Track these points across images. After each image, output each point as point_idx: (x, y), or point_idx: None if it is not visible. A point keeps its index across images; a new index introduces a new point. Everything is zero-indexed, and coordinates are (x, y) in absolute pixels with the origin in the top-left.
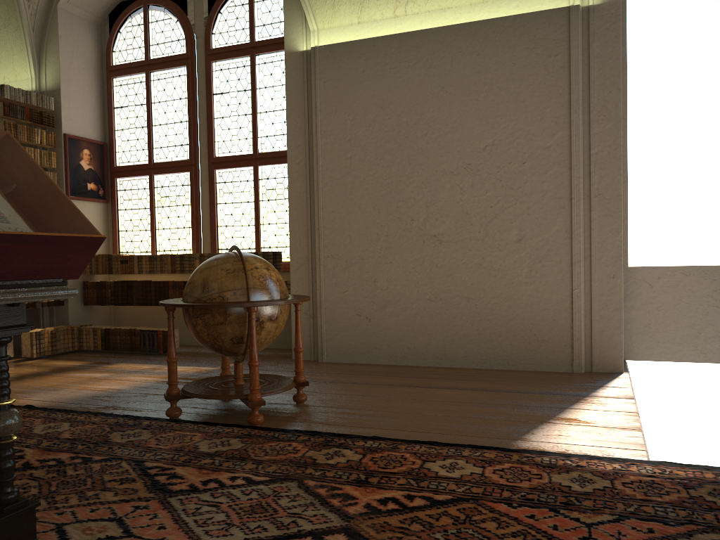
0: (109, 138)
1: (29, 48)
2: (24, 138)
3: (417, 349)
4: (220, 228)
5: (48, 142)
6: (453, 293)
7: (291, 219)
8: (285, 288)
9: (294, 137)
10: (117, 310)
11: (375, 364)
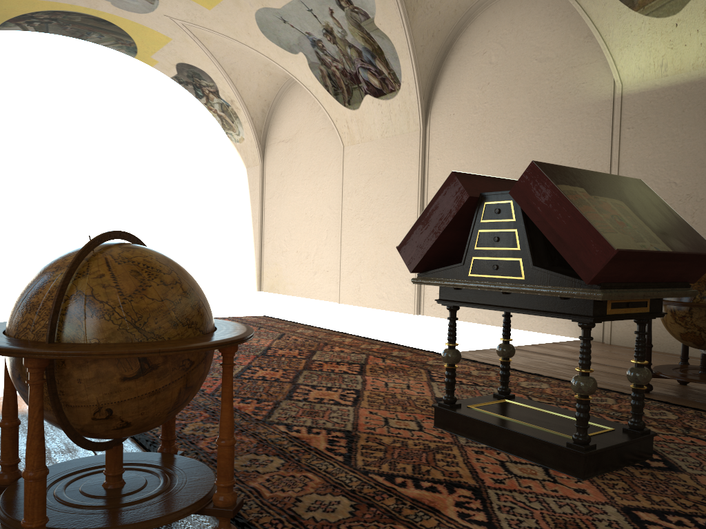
0: None
1: None
2: None
3: None
4: None
5: None
6: None
7: None
8: None
9: None
10: None
11: None
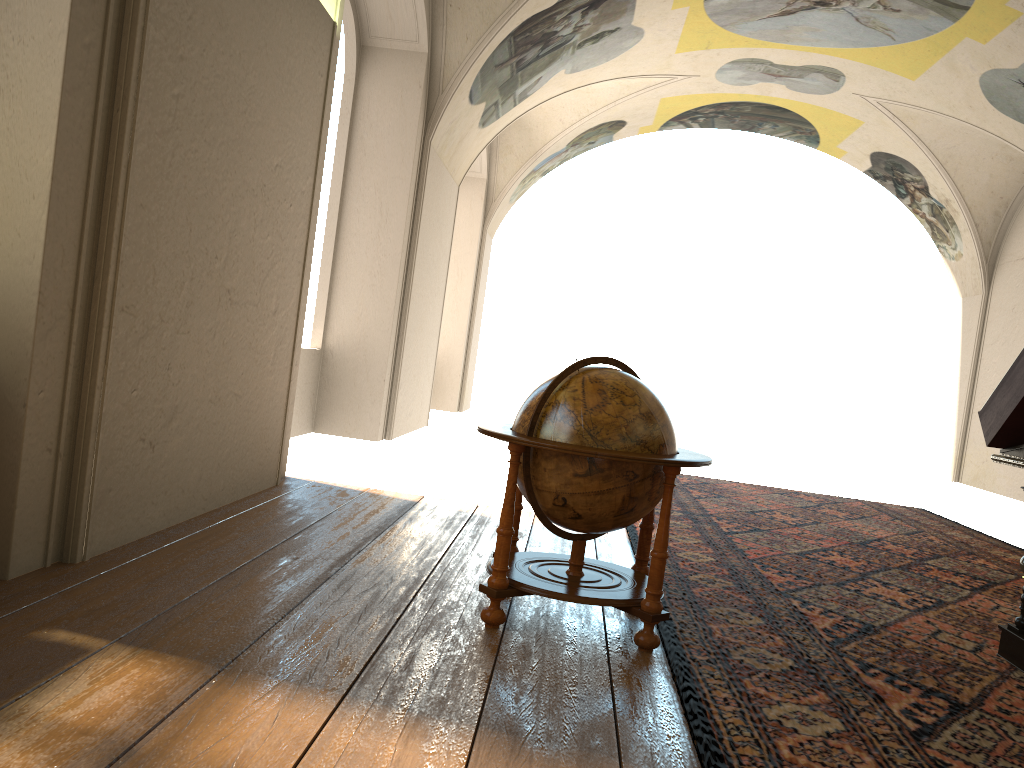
0: None
1: None
2: None
3: (190, 490)
4: None
5: None
6: (229, 389)
7: (56, 191)
8: None
9: None
10: None
11: (155, 536)
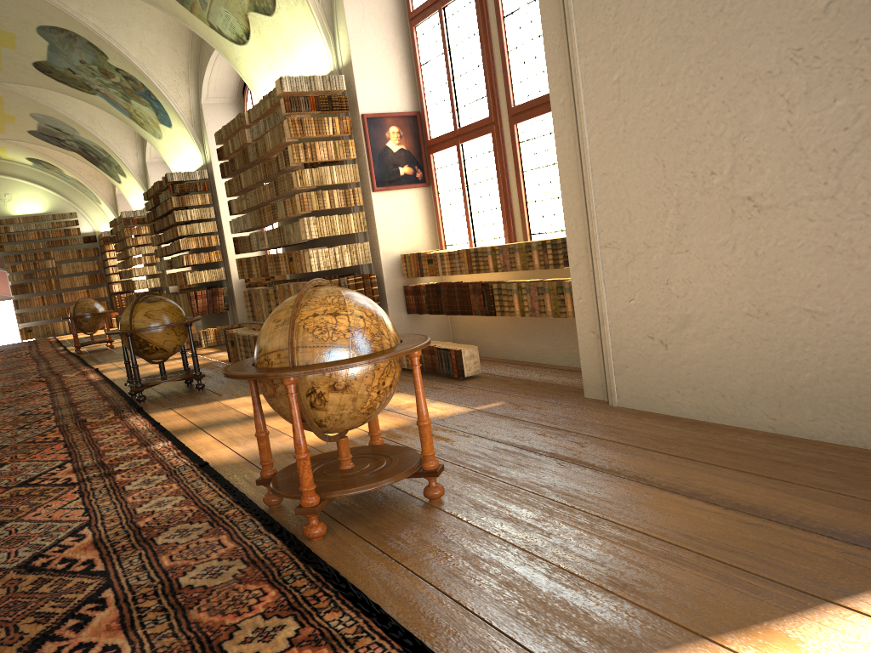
0: (420, 105)
1: (318, 22)
2: (312, 132)
3: (736, 398)
4: (529, 206)
5: (343, 129)
6: (787, 303)
7: (563, 190)
8: (371, 339)
9: (554, 63)
10: (452, 315)
11: (676, 418)
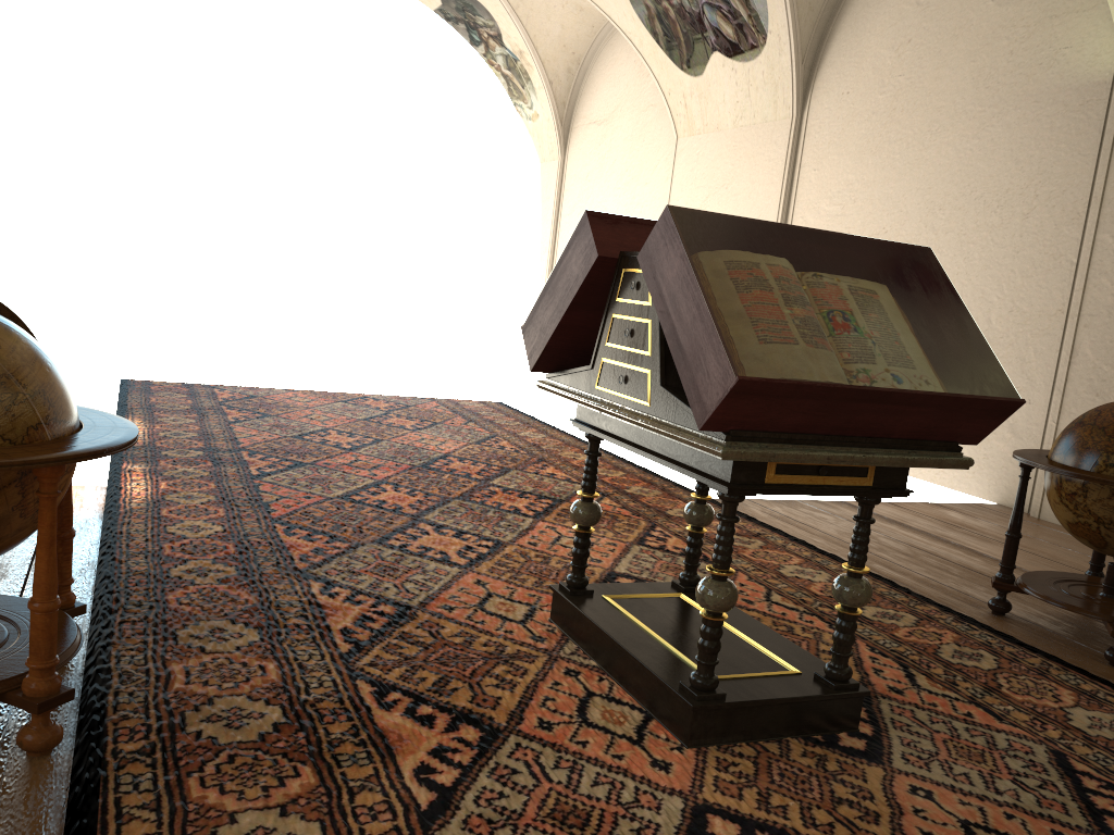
0: None
1: None
2: None
3: None
4: None
5: None
6: None
7: None
8: None
9: None
10: None
11: None
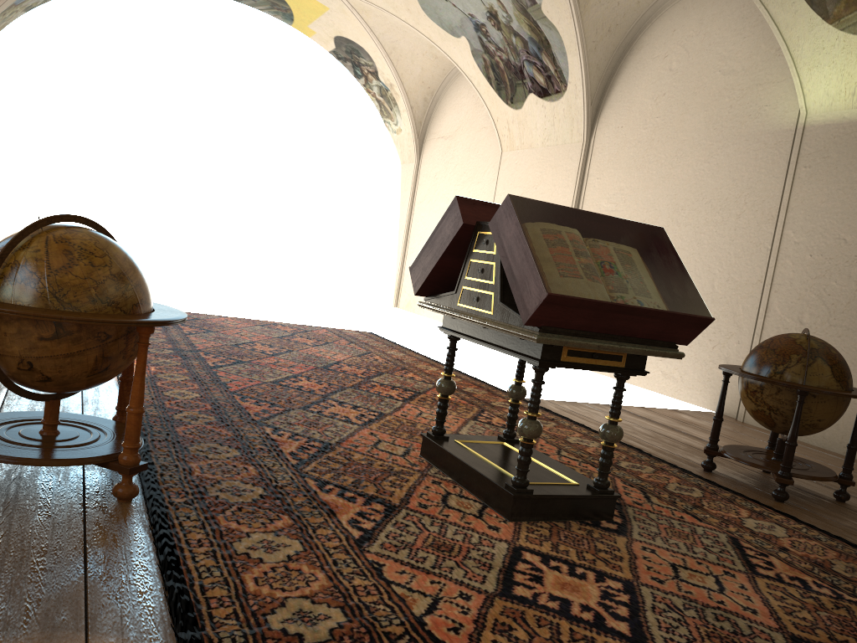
0: None
1: None
2: None
3: None
4: None
5: None
6: None
7: None
8: None
9: None
10: None
11: None
